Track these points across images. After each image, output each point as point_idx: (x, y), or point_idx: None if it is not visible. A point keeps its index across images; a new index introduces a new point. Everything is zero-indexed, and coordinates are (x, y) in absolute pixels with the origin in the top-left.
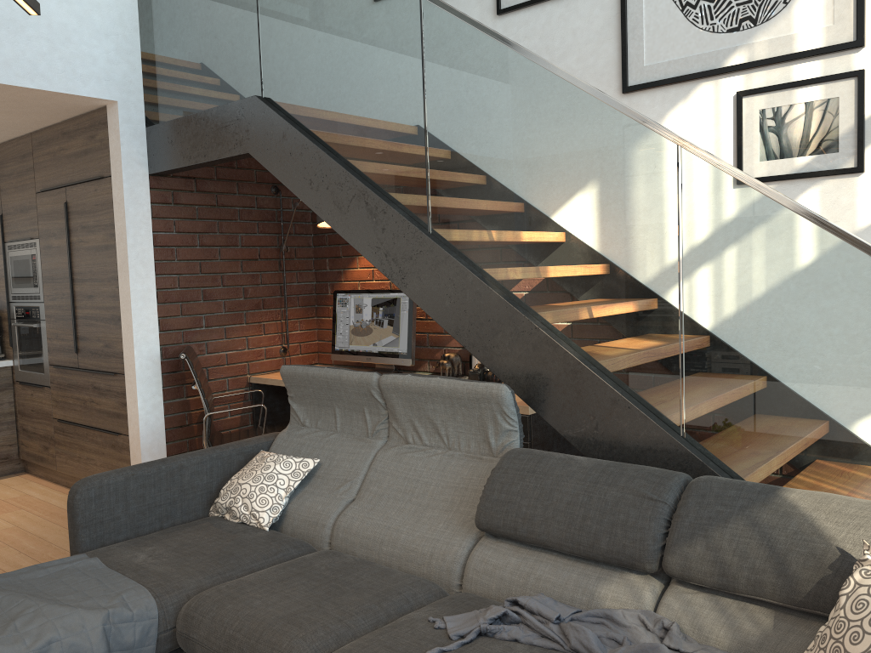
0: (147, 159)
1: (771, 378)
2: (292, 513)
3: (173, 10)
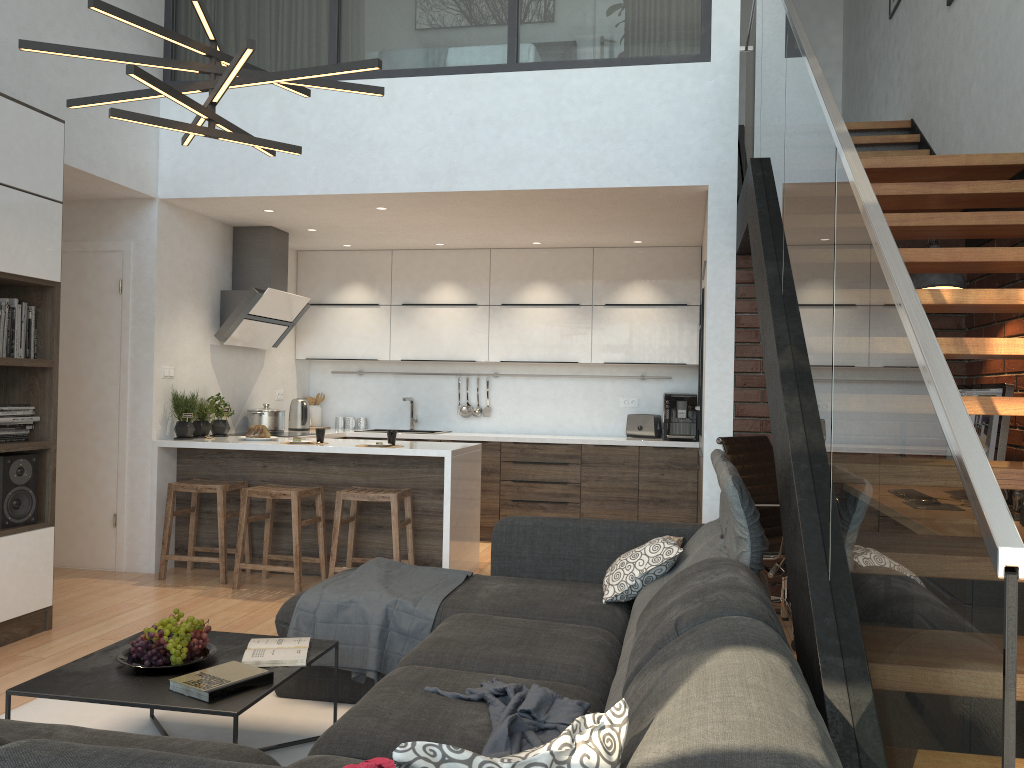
0: (735, 239)
1: (854, 491)
2: (637, 596)
3: (750, 83)
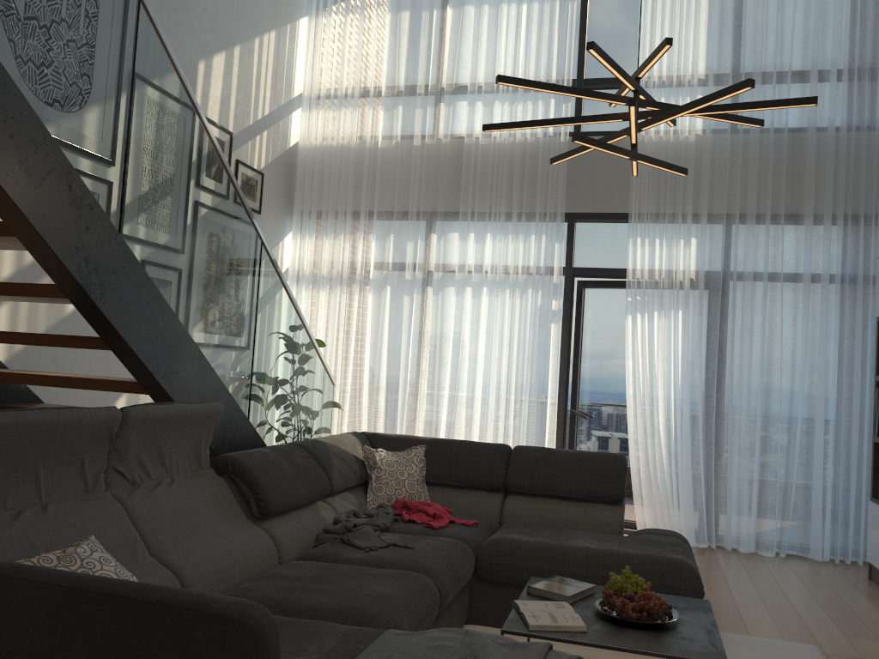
0: None
1: (277, 385)
2: None
3: None
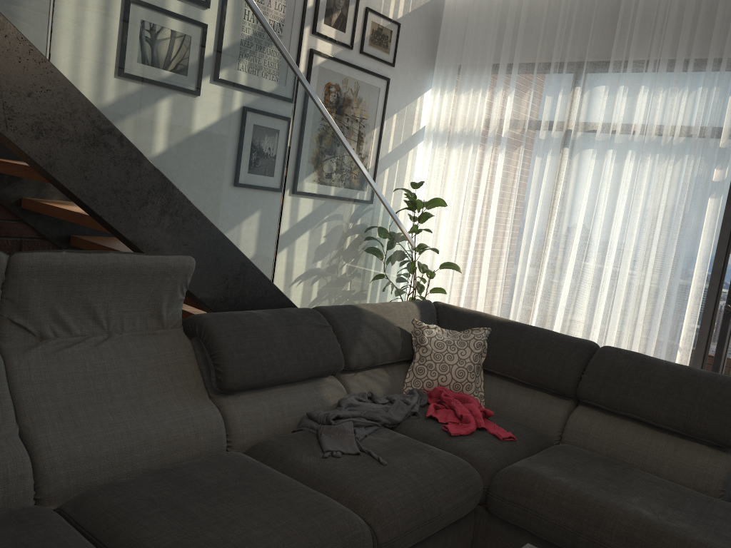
0: None
1: (320, 242)
2: None
3: None
